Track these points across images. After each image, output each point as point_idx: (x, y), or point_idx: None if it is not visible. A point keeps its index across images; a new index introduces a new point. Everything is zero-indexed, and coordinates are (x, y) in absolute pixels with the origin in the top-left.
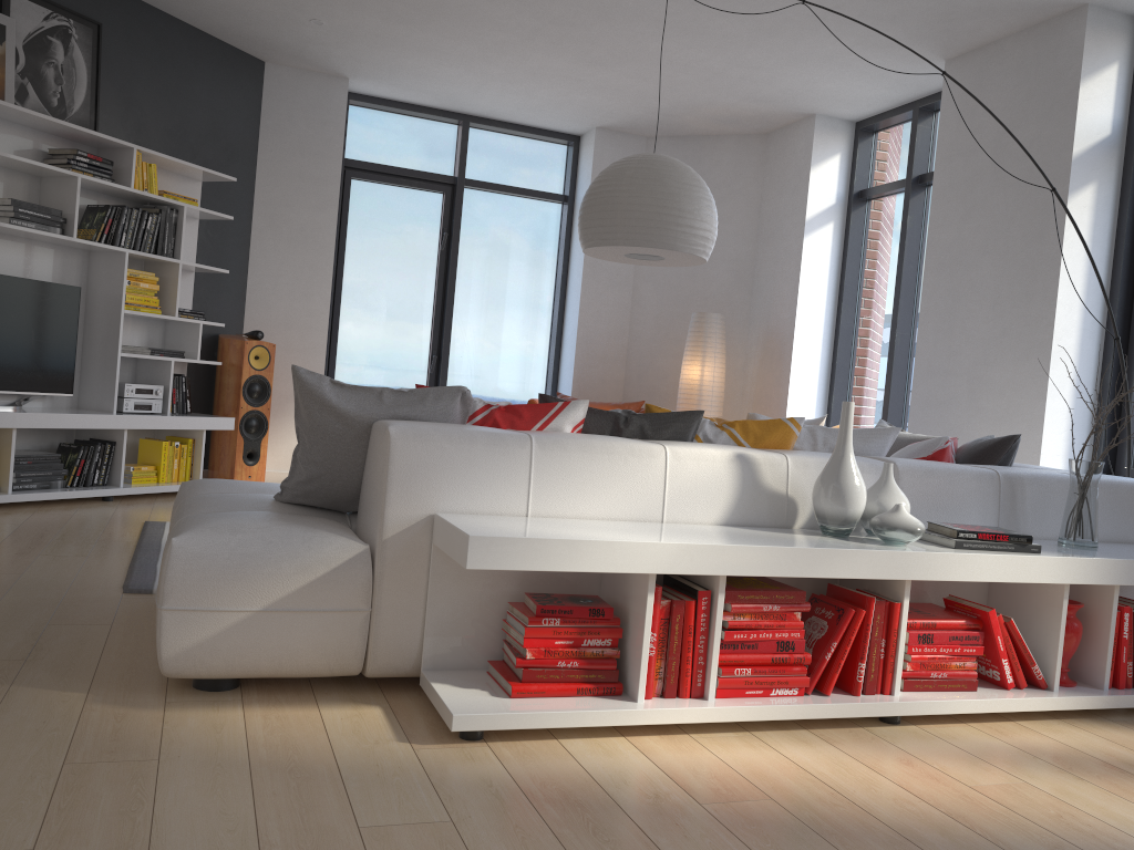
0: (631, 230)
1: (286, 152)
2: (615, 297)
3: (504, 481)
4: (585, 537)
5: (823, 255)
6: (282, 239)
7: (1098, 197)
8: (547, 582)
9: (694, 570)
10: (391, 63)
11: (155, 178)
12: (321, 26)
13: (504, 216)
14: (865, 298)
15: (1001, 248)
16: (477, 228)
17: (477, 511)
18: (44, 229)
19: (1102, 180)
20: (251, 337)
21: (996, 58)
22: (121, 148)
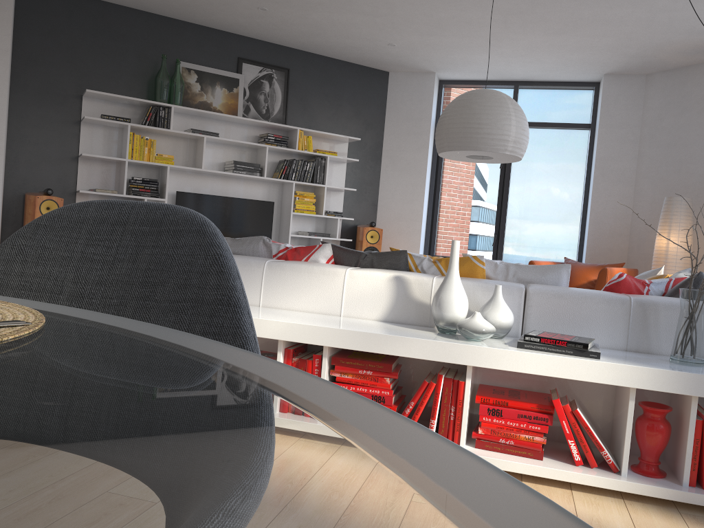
0: (450, 141)
1: (399, 120)
2: (619, 190)
3: (248, 286)
4: None
5: None
6: (397, 170)
7: None
8: (269, 345)
9: (296, 339)
10: (447, 59)
11: (311, 143)
12: (395, 46)
13: (545, 142)
14: None
15: None
16: (526, 152)
17: None
18: (250, 174)
19: None
20: (369, 225)
21: None
22: (293, 130)
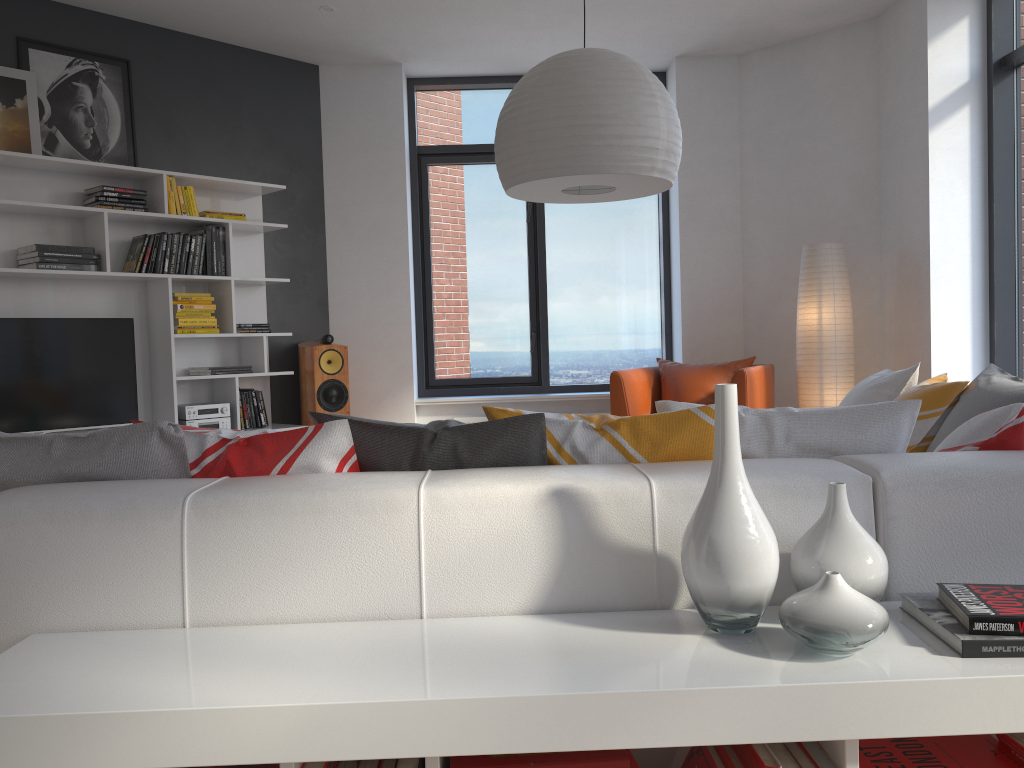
0: (539, 157)
1: (349, 150)
2: (721, 242)
3: (141, 575)
4: (132, 701)
5: (959, 148)
6: (356, 238)
7: None
8: None
9: (345, 752)
10: (426, 36)
11: (193, 200)
12: (334, 12)
13: None
14: None
15: None
16: None
17: (103, 625)
18: (77, 268)
19: None
20: (322, 341)
21: None
22: (155, 177)
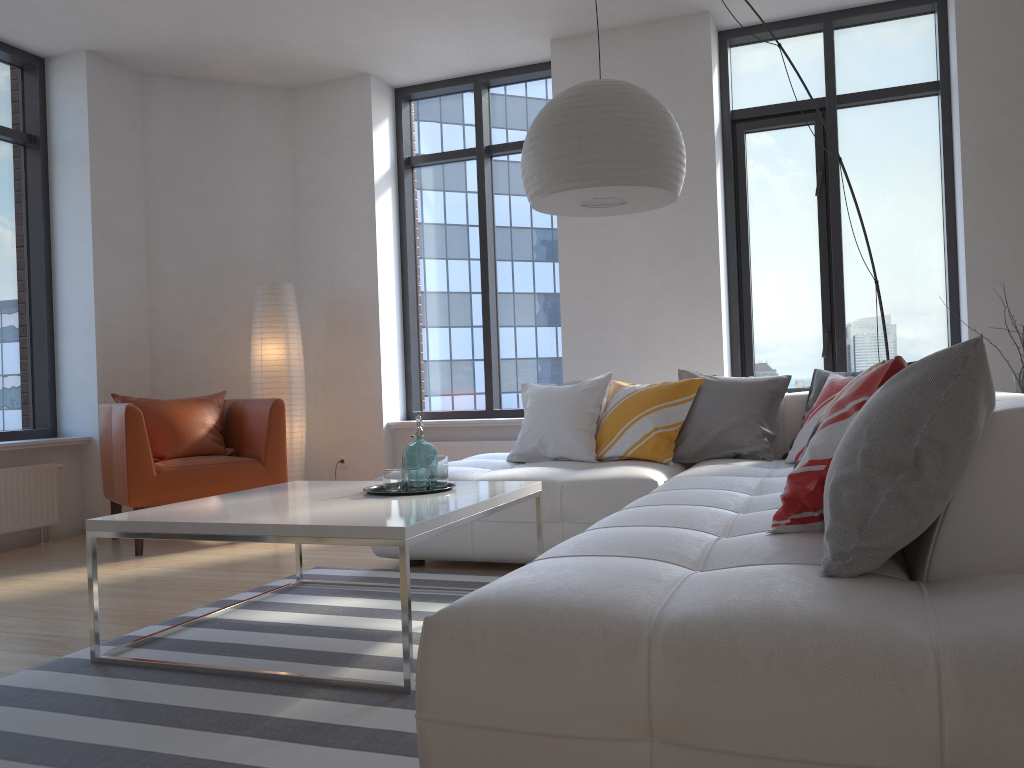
0: (657, 168)
1: None
2: (130, 268)
3: None
4: None
5: (388, 220)
6: None
7: (720, 173)
8: None
9: None
10: None
11: None
12: None
13: None
14: (427, 264)
15: (650, 213)
16: None
17: None
18: None
19: (720, 159)
20: None
21: (613, 44)
22: None
